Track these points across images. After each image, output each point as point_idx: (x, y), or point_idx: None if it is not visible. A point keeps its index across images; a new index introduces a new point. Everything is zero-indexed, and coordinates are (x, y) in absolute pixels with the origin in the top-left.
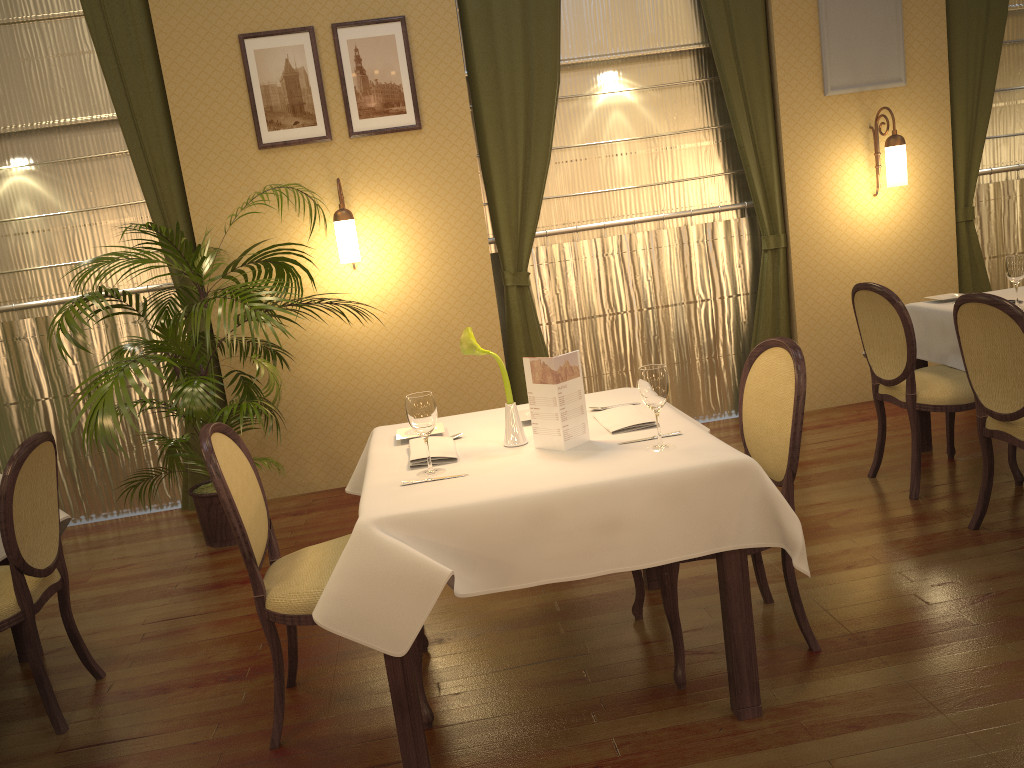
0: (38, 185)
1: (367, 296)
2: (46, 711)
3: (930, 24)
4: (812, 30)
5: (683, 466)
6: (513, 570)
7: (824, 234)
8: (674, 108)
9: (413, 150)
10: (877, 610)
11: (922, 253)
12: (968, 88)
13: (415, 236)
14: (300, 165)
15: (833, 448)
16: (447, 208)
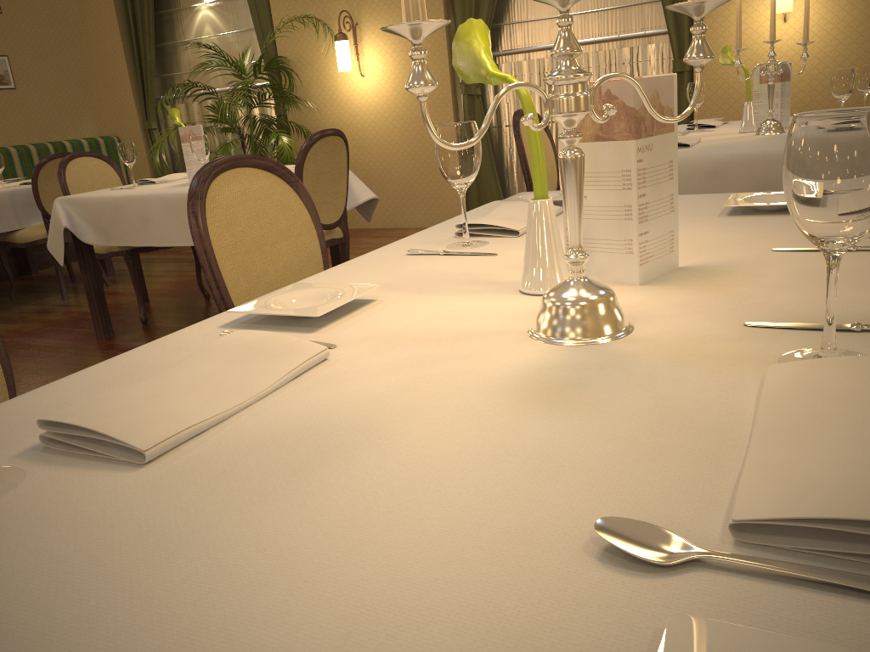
0: (214, 16)
1: (370, 97)
2: (59, 288)
3: None
4: None
5: (176, 192)
6: (111, 235)
7: None
8: None
9: None
10: None
11: None
12: None
13: (400, 53)
14: (333, 1)
15: None
16: None
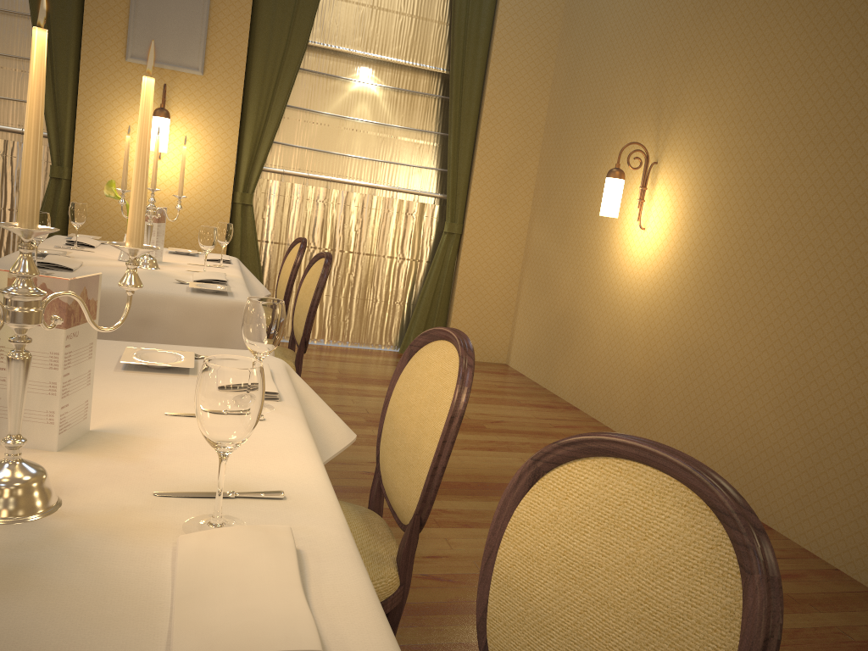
0: None
1: None
2: None
3: (234, 32)
4: (123, 2)
5: None
6: None
7: (107, 178)
8: None
9: None
10: None
11: (197, 219)
12: (262, 95)
13: None
14: None
15: None
16: None
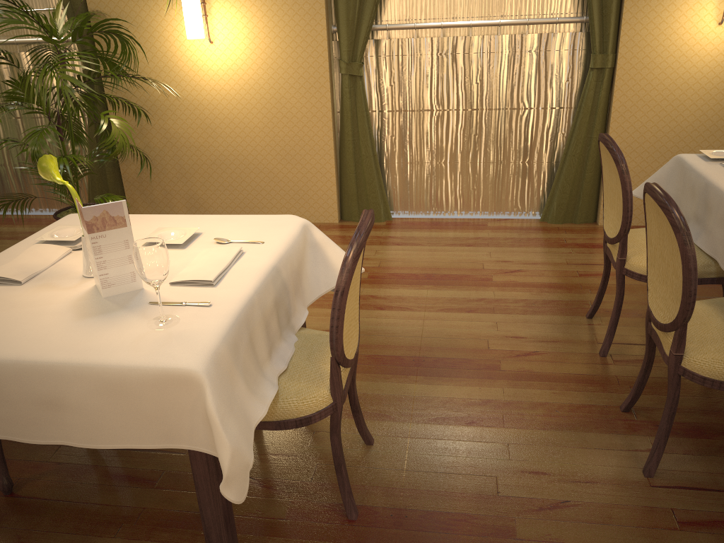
0: None
1: (221, 68)
2: None
3: None
4: None
5: (128, 363)
6: None
7: (655, 59)
8: None
9: None
10: (447, 486)
11: None
12: None
13: (263, 19)
14: None
15: (586, 274)
16: None
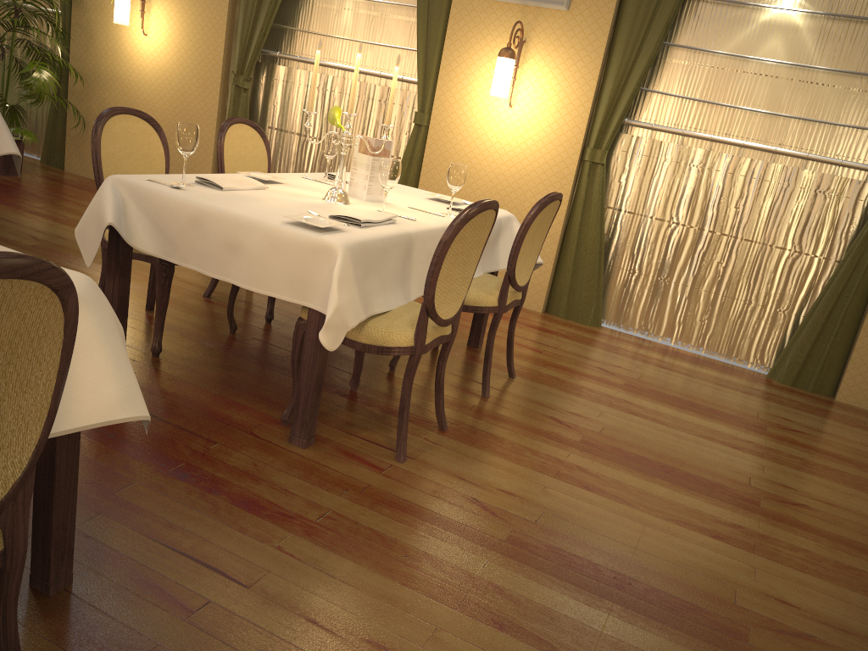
0: None
1: (149, 58)
2: None
3: None
4: None
5: None
6: None
7: (459, 126)
8: None
9: None
10: None
11: (539, 176)
12: (632, 31)
13: (184, 24)
14: None
15: None
16: (206, 10)
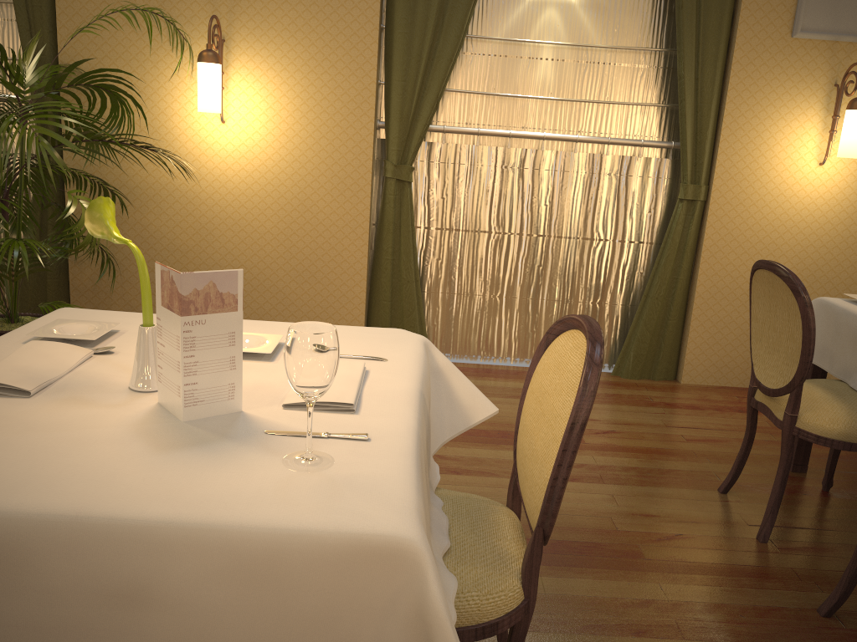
0: None
1: (232, 155)
2: None
3: None
4: None
5: (287, 523)
6: None
7: (752, 196)
8: (617, 19)
9: (310, 3)
10: None
11: None
12: None
13: (295, 100)
14: None
15: (693, 439)
16: (336, 77)
